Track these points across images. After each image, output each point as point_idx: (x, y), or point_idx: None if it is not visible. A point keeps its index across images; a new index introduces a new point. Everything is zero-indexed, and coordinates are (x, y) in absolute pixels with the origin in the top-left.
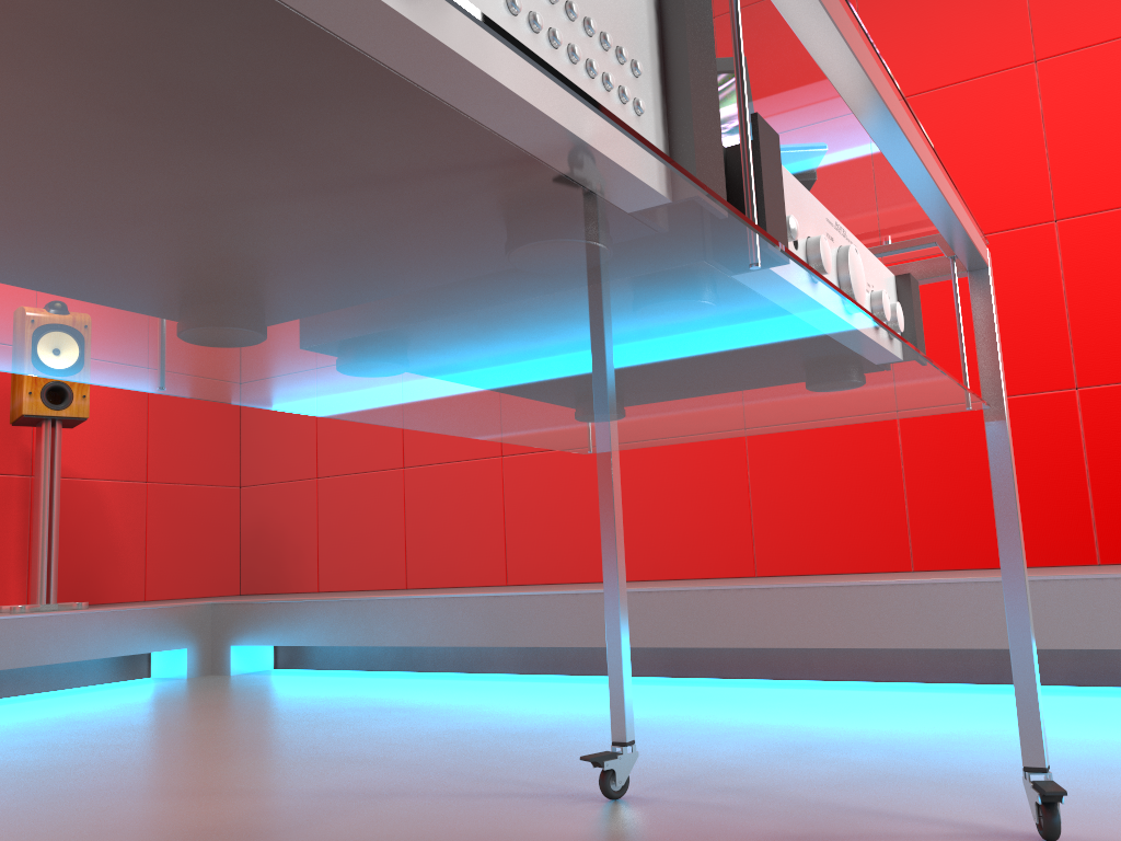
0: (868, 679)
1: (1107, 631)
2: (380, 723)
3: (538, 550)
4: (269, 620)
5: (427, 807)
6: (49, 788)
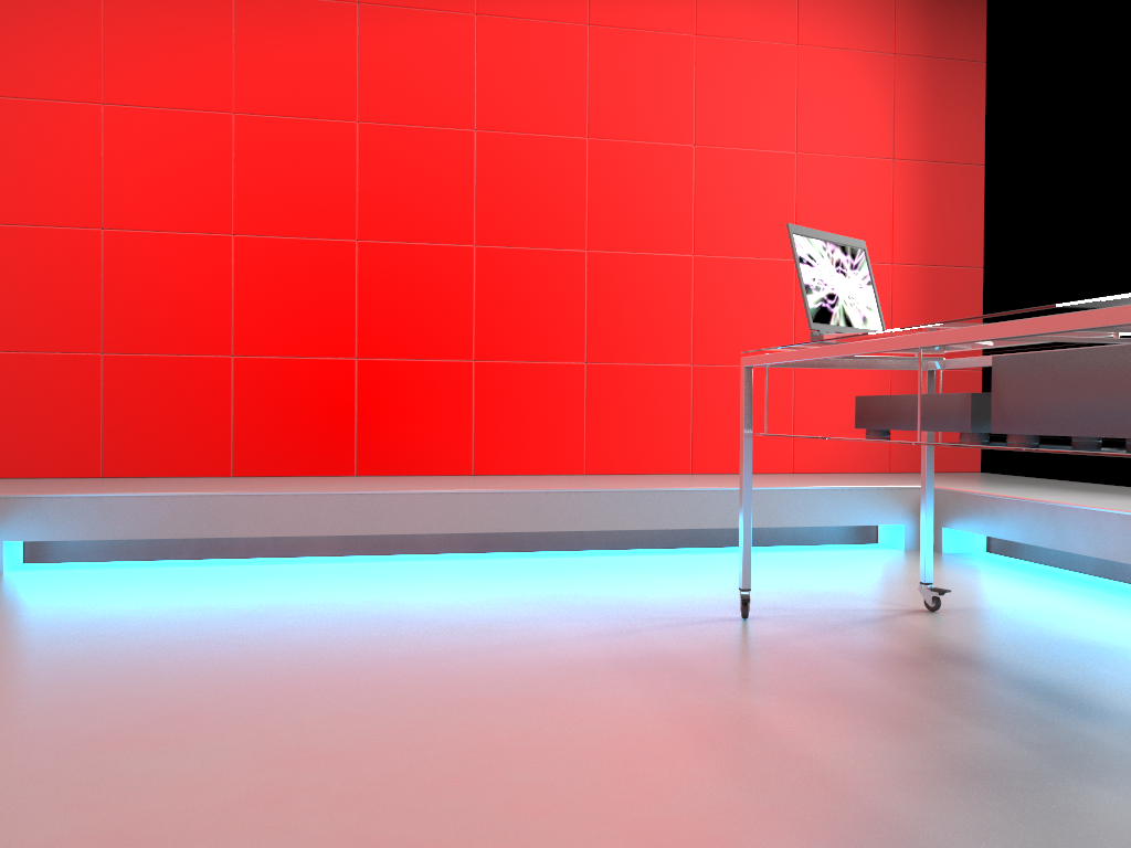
0: (619, 548)
1: (772, 517)
2: (416, 598)
3: (269, 446)
4: (68, 515)
5: (677, 633)
6: (389, 660)
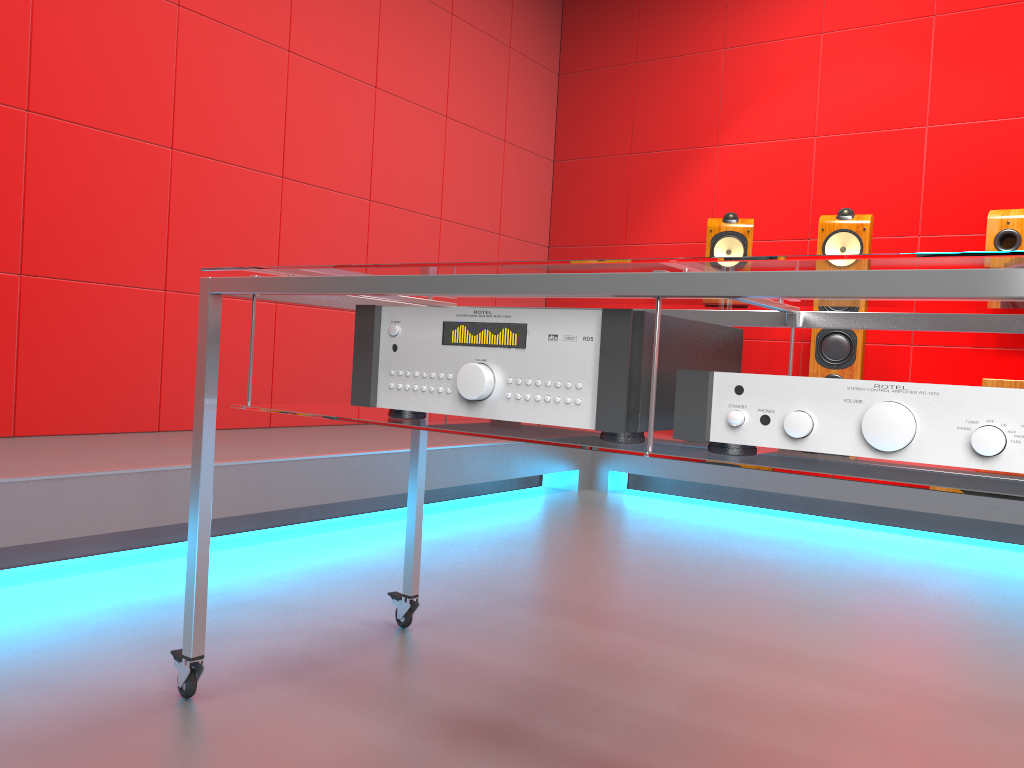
0: None
1: None
2: None
3: None
4: None
5: None
6: None
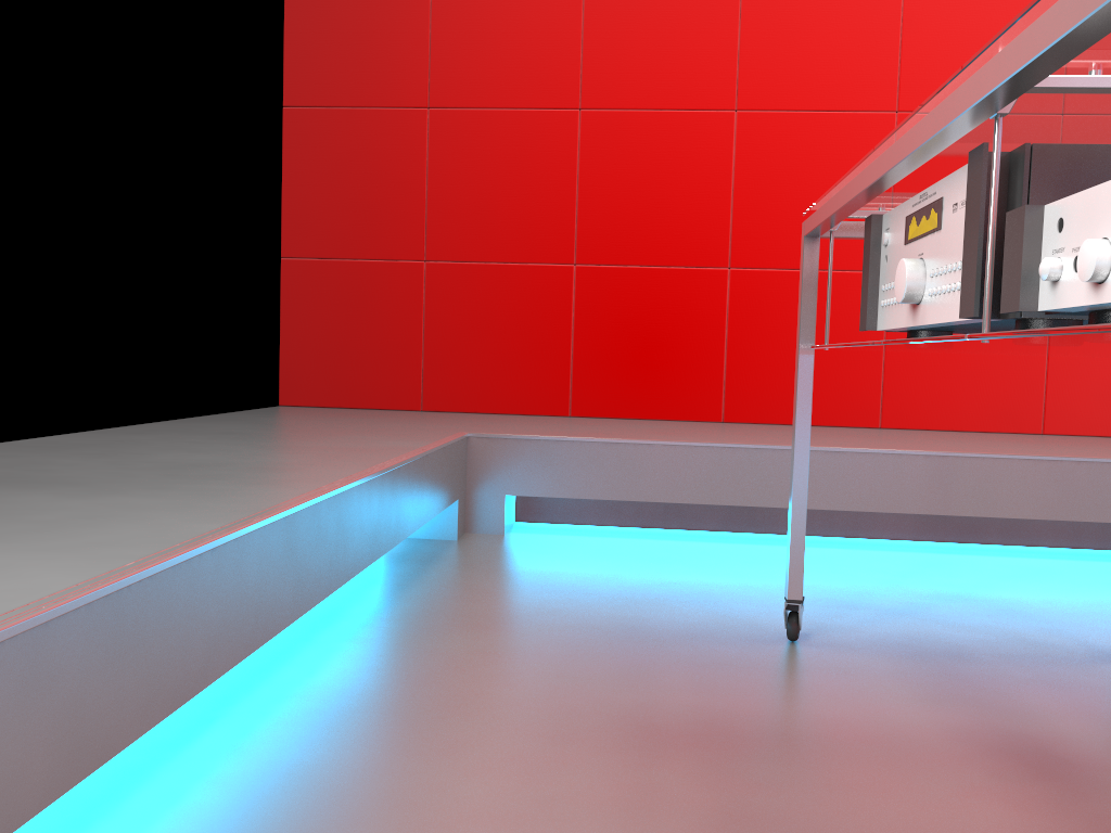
0: None
1: None
2: None
3: None
4: None
5: None
6: None
